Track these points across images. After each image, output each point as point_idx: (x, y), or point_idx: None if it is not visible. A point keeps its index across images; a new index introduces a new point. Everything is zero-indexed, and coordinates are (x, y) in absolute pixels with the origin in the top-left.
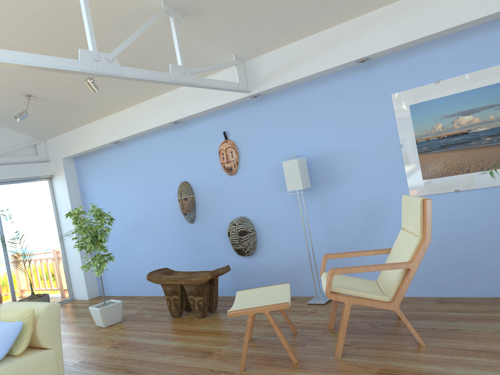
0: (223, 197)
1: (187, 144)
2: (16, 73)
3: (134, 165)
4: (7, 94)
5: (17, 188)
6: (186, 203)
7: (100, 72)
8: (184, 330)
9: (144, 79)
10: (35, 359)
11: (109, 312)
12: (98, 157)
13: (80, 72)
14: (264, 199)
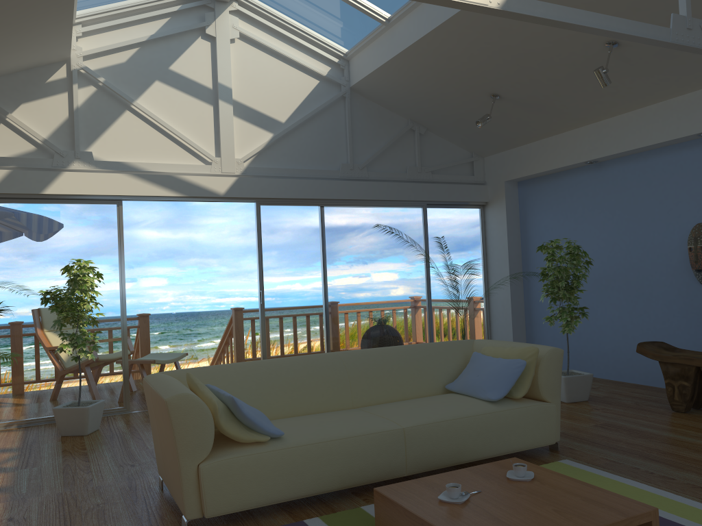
0: None
1: None
2: (493, 65)
3: (614, 196)
4: (468, 93)
5: (447, 213)
6: None
7: (691, 45)
8: None
9: None
10: (536, 409)
11: (575, 385)
12: (556, 182)
13: (671, 44)
14: None
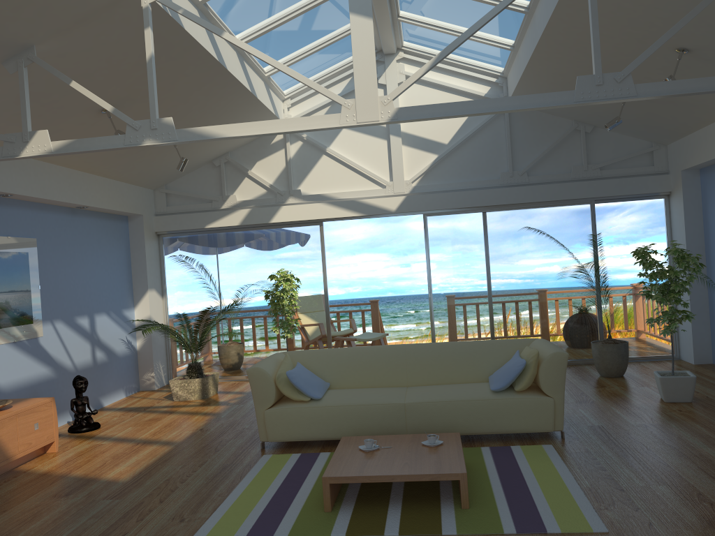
0: None
1: None
2: None
3: None
4: None
5: (622, 207)
6: None
7: (602, 98)
8: None
9: (671, 95)
10: (531, 401)
11: (673, 385)
12: None
13: (573, 105)
14: None
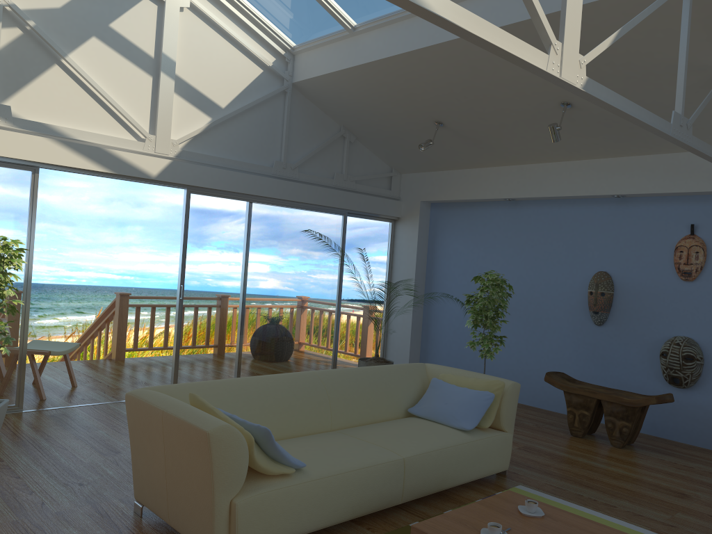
0: (662, 305)
1: (623, 227)
2: (450, 97)
3: (526, 233)
4: (414, 115)
5: (363, 224)
6: (601, 300)
7: (680, 139)
8: (610, 457)
9: (703, 154)
10: (499, 439)
11: None
12: (471, 211)
13: (671, 138)
14: None
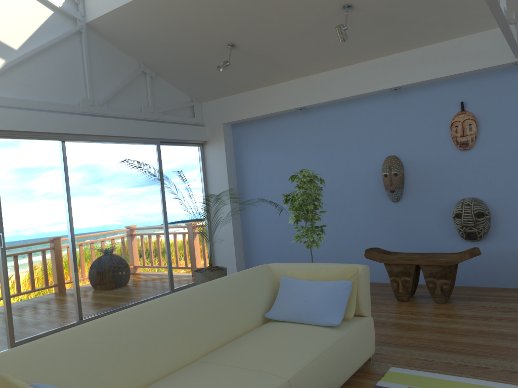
0: (447, 174)
1: (402, 115)
2: (241, 16)
3: (319, 135)
4: (208, 41)
5: (175, 150)
6: (395, 179)
7: None
8: (443, 314)
9: (501, 16)
10: (364, 325)
11: None
12: (268, 125)
13: None
14: (508, 179)
